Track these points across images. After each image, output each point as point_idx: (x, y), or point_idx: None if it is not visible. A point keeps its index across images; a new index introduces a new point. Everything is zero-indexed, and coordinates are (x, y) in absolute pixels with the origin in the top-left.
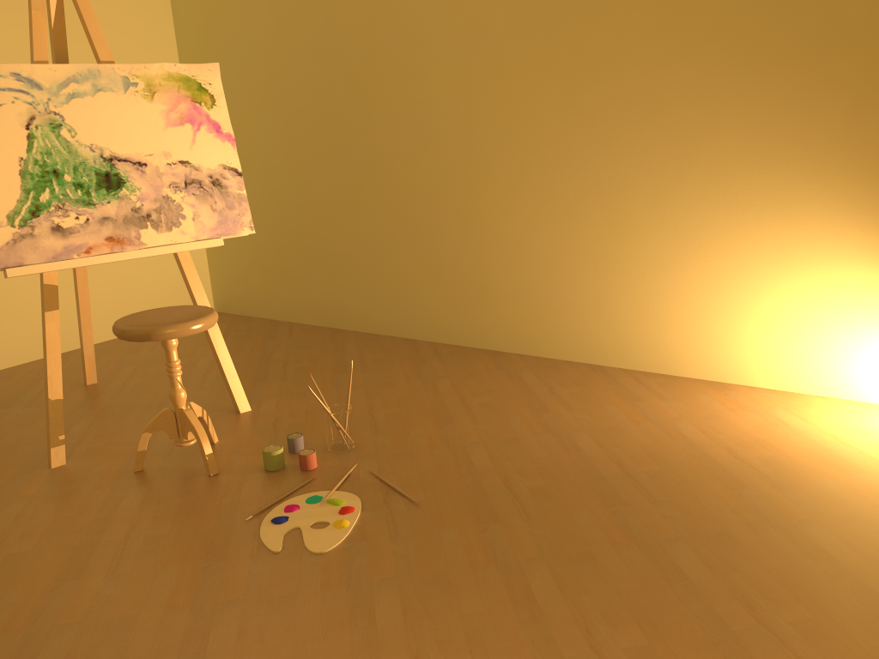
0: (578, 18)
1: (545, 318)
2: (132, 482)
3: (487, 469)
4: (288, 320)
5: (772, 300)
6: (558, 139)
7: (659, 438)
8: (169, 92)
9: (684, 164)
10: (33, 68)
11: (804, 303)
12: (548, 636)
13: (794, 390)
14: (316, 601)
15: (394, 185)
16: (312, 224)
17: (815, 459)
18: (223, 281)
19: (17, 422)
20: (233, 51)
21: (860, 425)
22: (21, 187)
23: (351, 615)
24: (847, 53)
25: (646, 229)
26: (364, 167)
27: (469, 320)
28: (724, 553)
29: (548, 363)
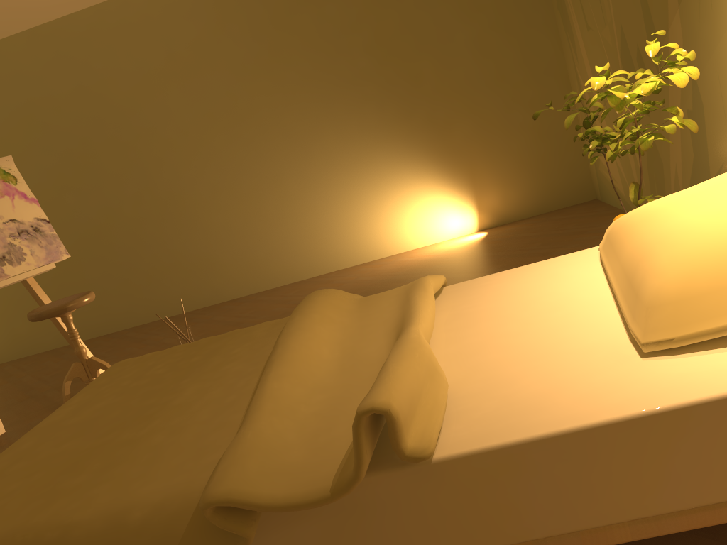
0: (224, 92)
1: (257, 267)
2: None
3: None
4: (61, 345)
5: (375, 210)
6: (233, 160)
7: (356, 285)
8: None
9: (308, 154)
10: None
11: (390, 206)
12: None
13: (401, 252)
14: None
15: (127, 220)
16: (65, 267)
17: (427, 263)
18: None
19: None
20: None
21: (436, 249)
22: None
23: None
24: (367, 83)
25: (300, 195)
26: (100, 215)
27: (208, 287)
28: None
29: (269, 291)
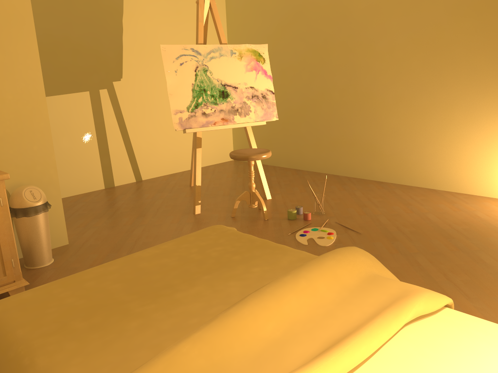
0: (434, 24)
1: (406, 166)
2: (232, 220)
3: (388, 224)
4: (272, 165)
5: None
6: (419, 81)
7: (467, 217)
8: (247, 56)
9: (483, 93)
10: (198, 46)
11: None
12: (428, 275)
13: None
14: None
15: (333, 101)
16: (288, 119)
17: None
18: (239, 145)
19: (169, 198)
20: (255, 37)
21: None
22: (192, 96)
23: None
24: None
25: (462, 124)
26: (318, 92)
27: (367, 166)
28: None
29: (407, 187)
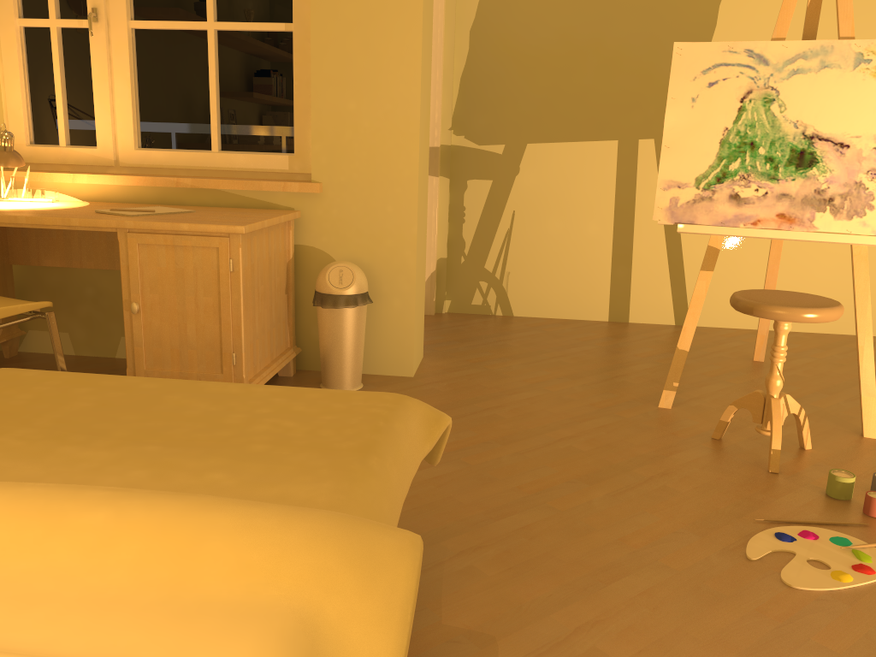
0: None
1: None
2: (700, 444)
3: None
4: None
5: None
6: None
7: None
8: None
9: None
10: (766, 44)
11: None
12: None
13: None
14: (733, 616)
15: None
16: None
17: None
18: None
19: None
20: None
21: None
22: (716, 154)
23: (750, 649)
24: None
25: None
26: None
27: None
28: None
29: None
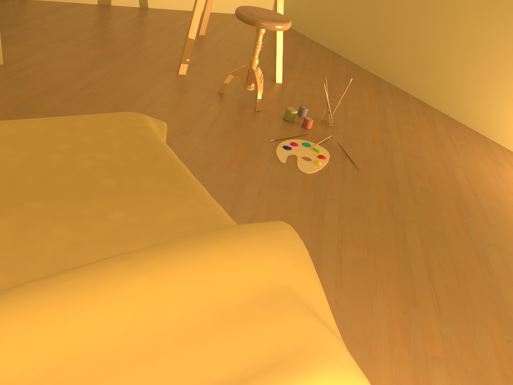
0: None
1: (465, 96)
2: (216, 98)
3: (401, 167)
4: (311, 38)
5: None
6: None
7: (503, 191)
8: None
9: None
10: None
11: None
12: (408, 260)
13: None
14: (297, 195)
15: None
16: None
17: None
18: None
19: (163, 42)
20: None
21: None
22: None
23: (313, 208)
24: None
25: None
26: None
27: (418, 79)
28: None
29: (453, 122)
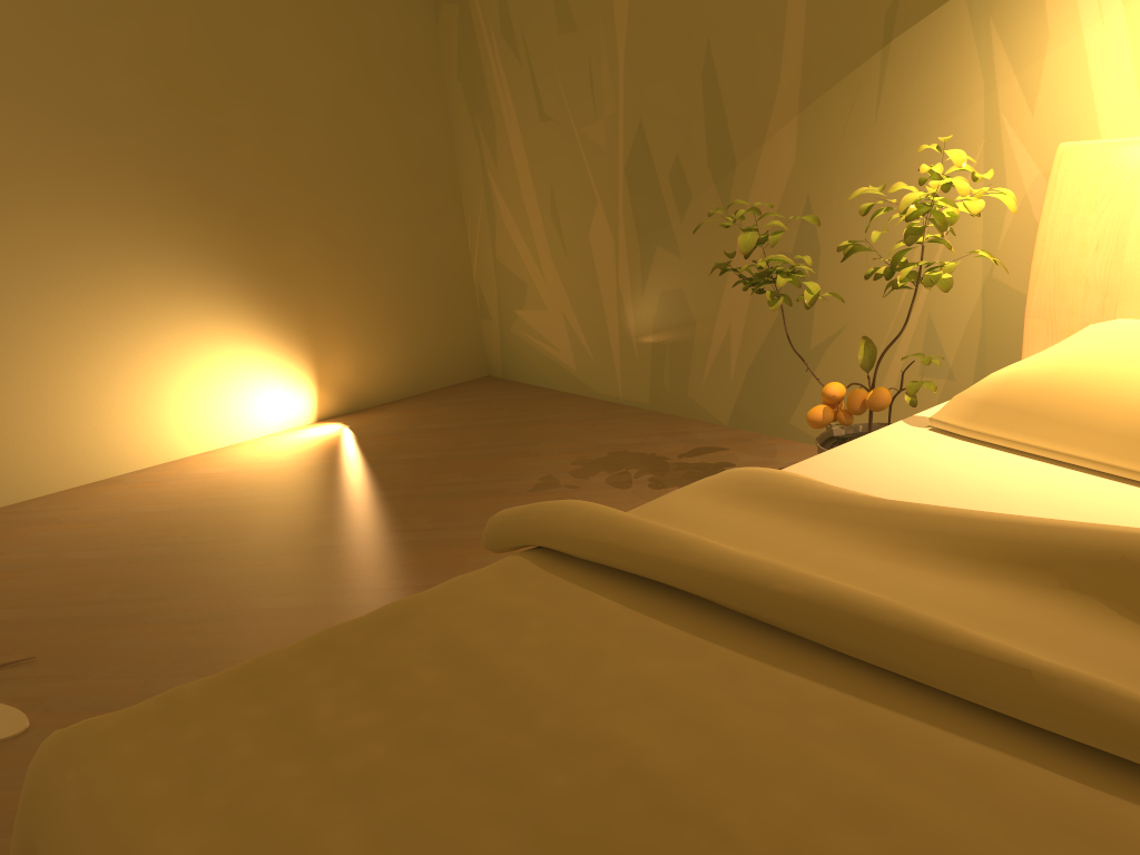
0: None
1: None
2: None
3: (35, 611)
4: None
5: (128, 376)
6: None
7: (143, 522)
8: None
9: None
10: None
11: (159, 369)
12: (337, 607)
13: (176, 458)
14: None
15: None
16: None
17: (278, 475)
18: None
19: None
20: None
21: (263, 452)
22: None
23: None
24: (127, 126)
25: None
26: None
27: None
28: (335, 527)
29: None
